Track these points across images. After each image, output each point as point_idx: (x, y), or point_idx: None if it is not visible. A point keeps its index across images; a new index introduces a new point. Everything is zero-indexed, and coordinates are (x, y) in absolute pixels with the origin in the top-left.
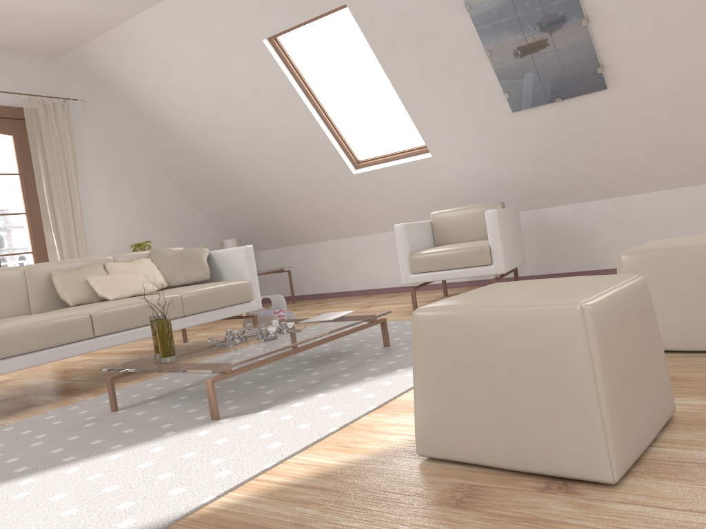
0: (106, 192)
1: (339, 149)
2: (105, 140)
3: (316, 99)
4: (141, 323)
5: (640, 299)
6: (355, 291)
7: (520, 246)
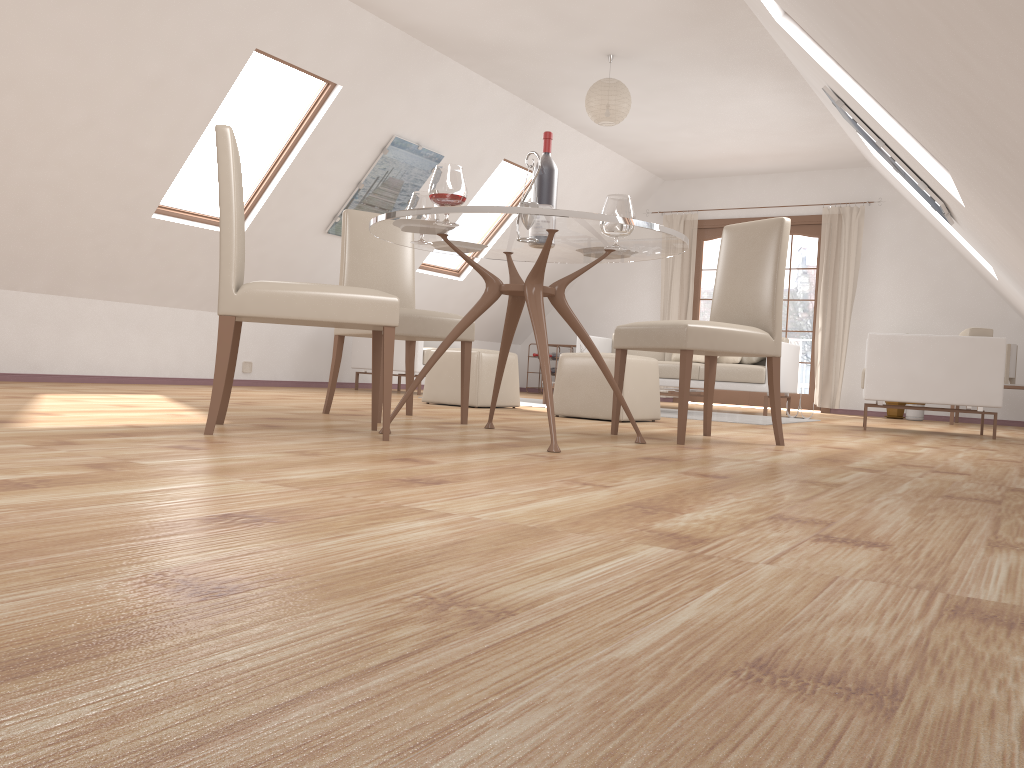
0: (892, 284)
1: (976, 252)
2: (904, 235)
3: None
4: (666, 376)
5: None
6: None
7: (975, 384)
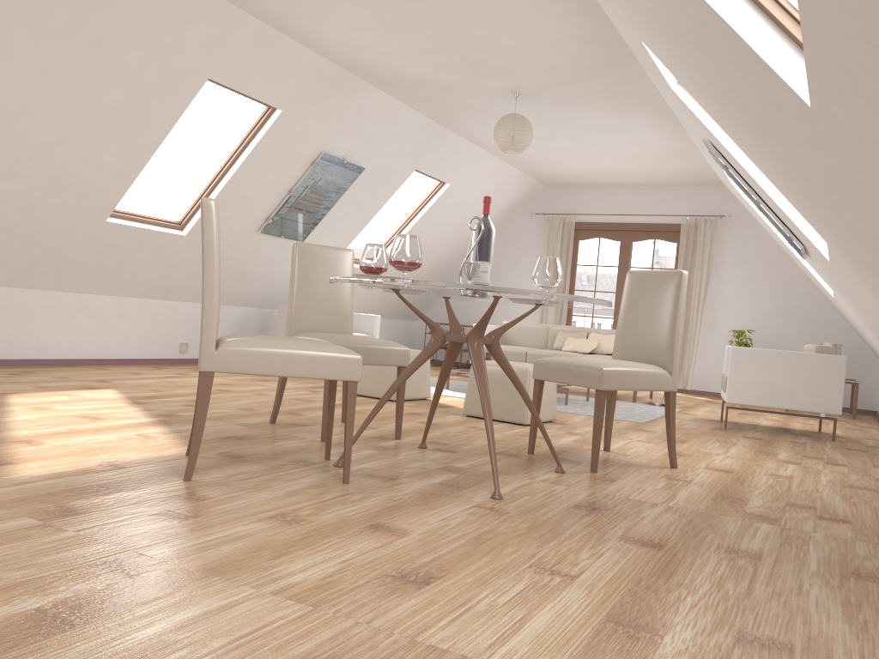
0: (738, 286)
1: (816, 272)
2: (749, 245)
3: None
4: None
5: None
6: None
7: (819, 394)
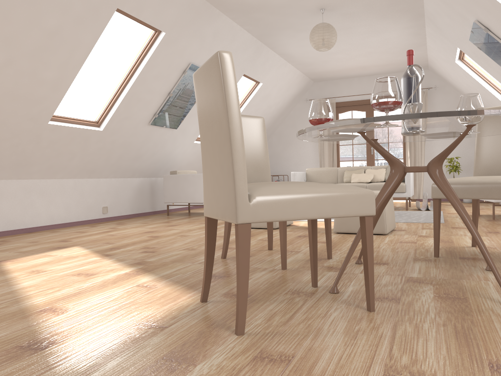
0: None
1: None
2: (449, 104)
3: (494, 86)
4: None
5: None
6: None
7: None
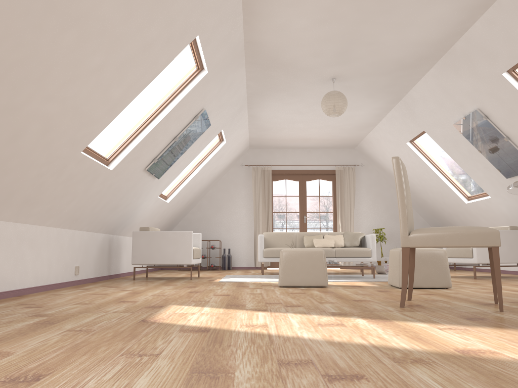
0: (369, 204)
1: (455, 190)
2: (372, 181)
3: (438, 166)
4: None
5: (312, 254)
6: (483, 269)
7: None
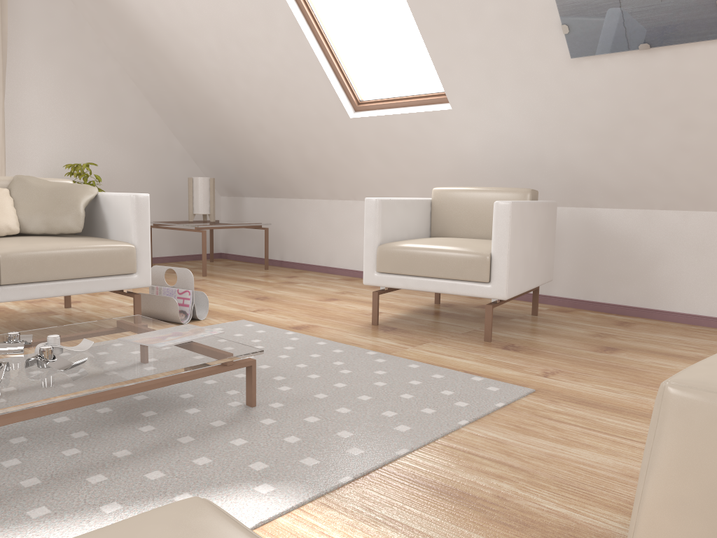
0: (48, 93)
1: (334, 80)
2: (57, 26)
3: (307, 4)
4: None
5: None
6: (340, 268)
7: (547, 257)
